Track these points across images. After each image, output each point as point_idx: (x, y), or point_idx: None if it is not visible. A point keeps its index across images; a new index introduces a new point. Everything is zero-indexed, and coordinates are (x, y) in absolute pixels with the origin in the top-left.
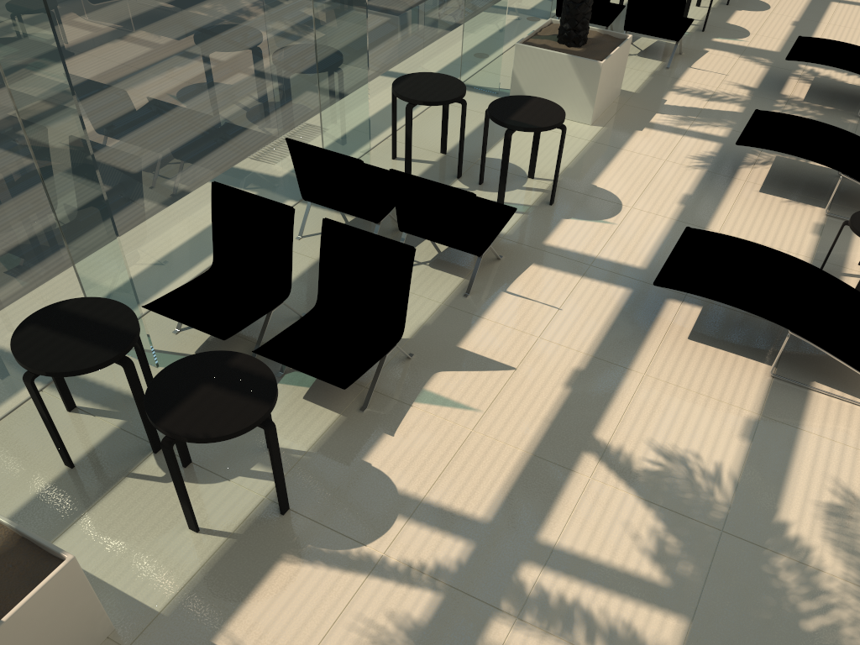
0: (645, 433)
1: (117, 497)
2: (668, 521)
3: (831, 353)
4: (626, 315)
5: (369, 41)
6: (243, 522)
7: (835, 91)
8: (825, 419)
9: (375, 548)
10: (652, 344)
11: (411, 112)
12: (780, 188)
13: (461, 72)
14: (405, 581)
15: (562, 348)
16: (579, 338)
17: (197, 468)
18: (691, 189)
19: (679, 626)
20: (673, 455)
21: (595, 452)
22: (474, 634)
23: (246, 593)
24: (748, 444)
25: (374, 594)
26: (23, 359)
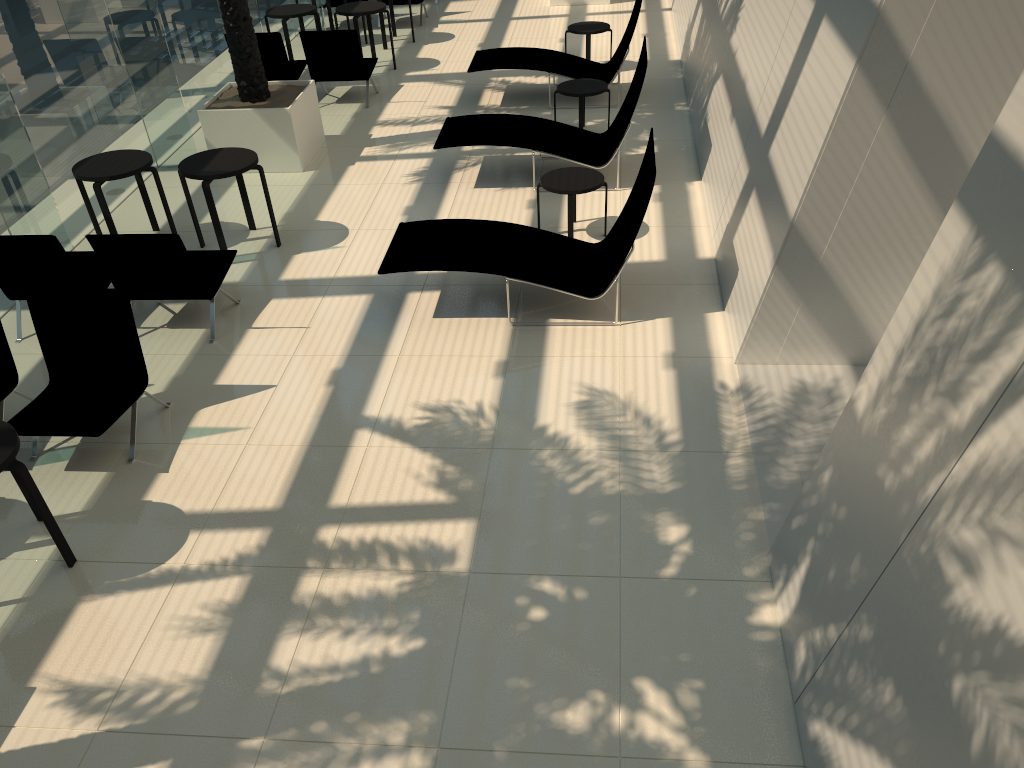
0: (410, 399)
1: None
2: (444, 456)
3: (546, 286)
4: (373, 315)
5: (33, 134)
6: (32, 586)
7: (527, 92)
8: (564, 343)
9: (175, 562)
10: (402, 331)
11: (101, 190)
12: (492, 181)
13: (155, 154)
14: (211, 577)
15: (318, 357)
16: (332, 345)
17: None
18: (411, 201)
19: (469, 526)
20: (438, 408)
21: (367, 426)
22: (288, 593)
23: (52, 638)
24: (502, 380)
25: (184, 596)
26: None
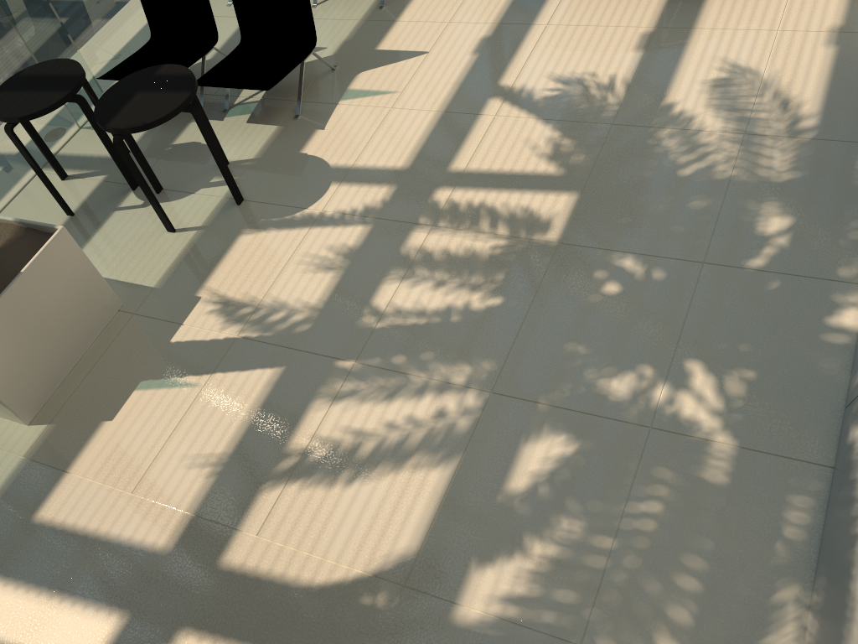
0: (546, 70)
1: (110, 225)
2: (564, 129)
3: None
4: None
5: None
6: (209, 218)
7: None
8: (719, 14)
9: (315, 209)
10: None
11: None
12: None
13: None
14: (340, 224)
15: (470, 25)
16: (486, 13)
17: (168, 192)
18: None
19: (569, 200)
20: (570, 80)
21: (499, 96)
22: (398, 244)
23: (217, 261)
24: (642, 53)
25: (317, 238)
26: (0, 114)
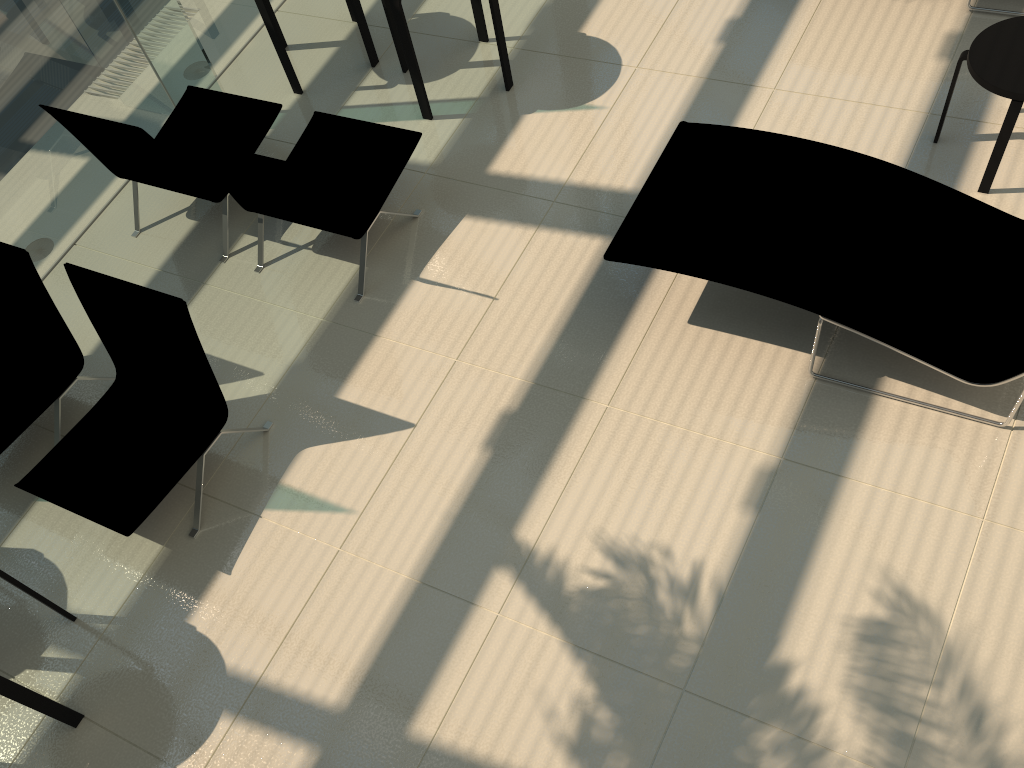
0: (593, 520)
1: None
2: (604, 680)
3: (891, 345)
4: (597, 292)
5: None
6: (26, 745)
7: None
8: (890, 451)
9: None
10: (629, 344)
11: None
12: None
13: None
14: None
15: (488, 376)
16: (516, 352)
17: None
18: (742, 5)
19: None
20: (629, 556)
21: (511, 565)
22: None
23: None
24: (753, 519)
25: None
26: None
